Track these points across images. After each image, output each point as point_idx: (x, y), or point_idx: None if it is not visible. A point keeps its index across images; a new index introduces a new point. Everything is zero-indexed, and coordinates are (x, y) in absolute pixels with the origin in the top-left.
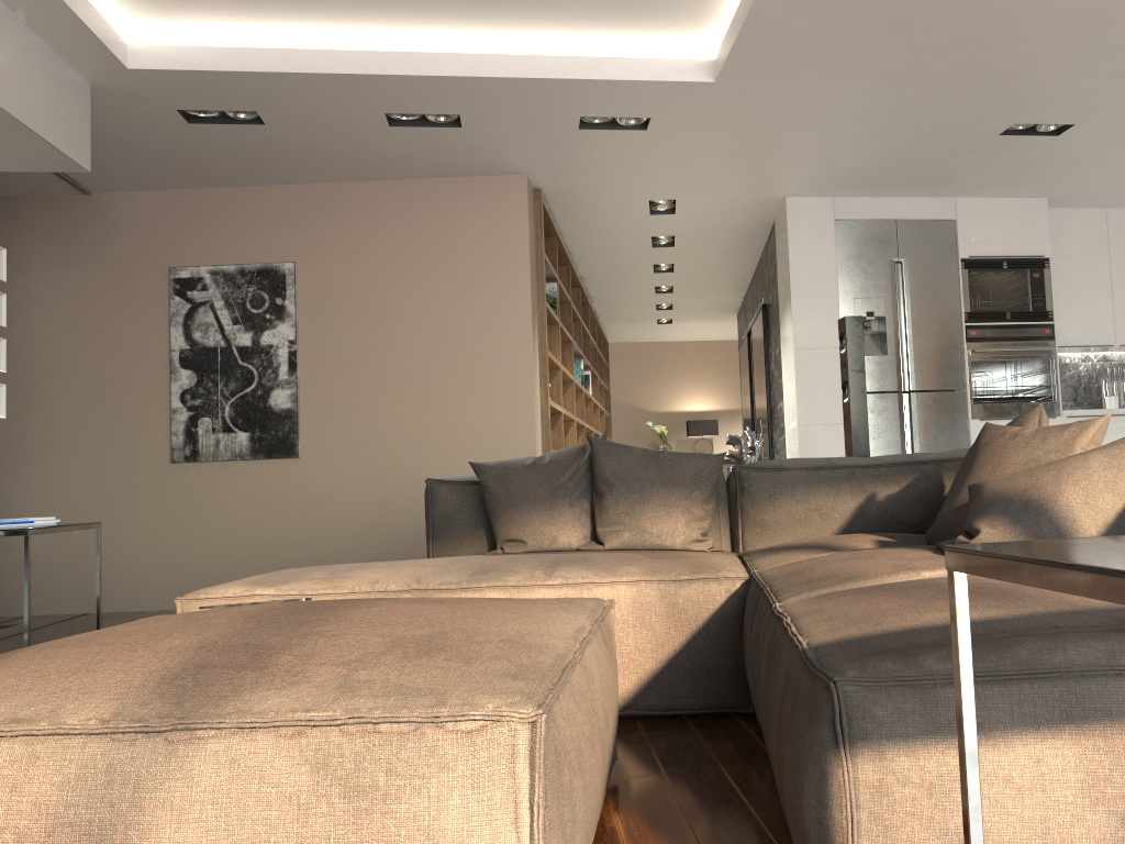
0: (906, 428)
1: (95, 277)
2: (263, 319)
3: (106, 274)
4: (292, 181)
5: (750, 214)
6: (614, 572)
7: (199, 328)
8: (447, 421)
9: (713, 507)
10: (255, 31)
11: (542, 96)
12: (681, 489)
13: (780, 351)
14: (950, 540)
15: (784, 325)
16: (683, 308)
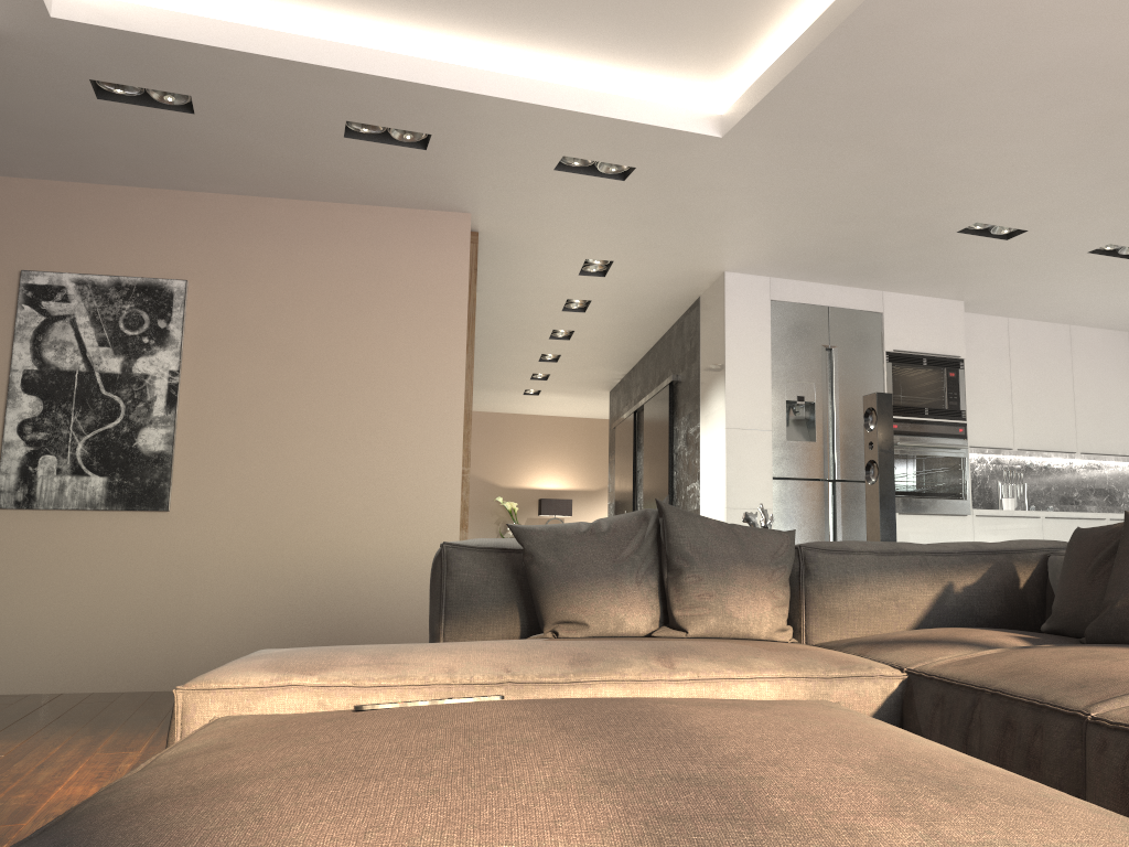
0: (830, 517)
1: None
2: (139, 343)
3: None
4: (193, 188)
5: (680, 286)
6: (749, 665)
7: (53, 346)
8: (358, 479)
9: (789, 591)
10: (218, 0)
11: (534, 126)
12: (764, 569)
13: (699, 429)
14: None
15: (710, 403)
16: (559, 379)
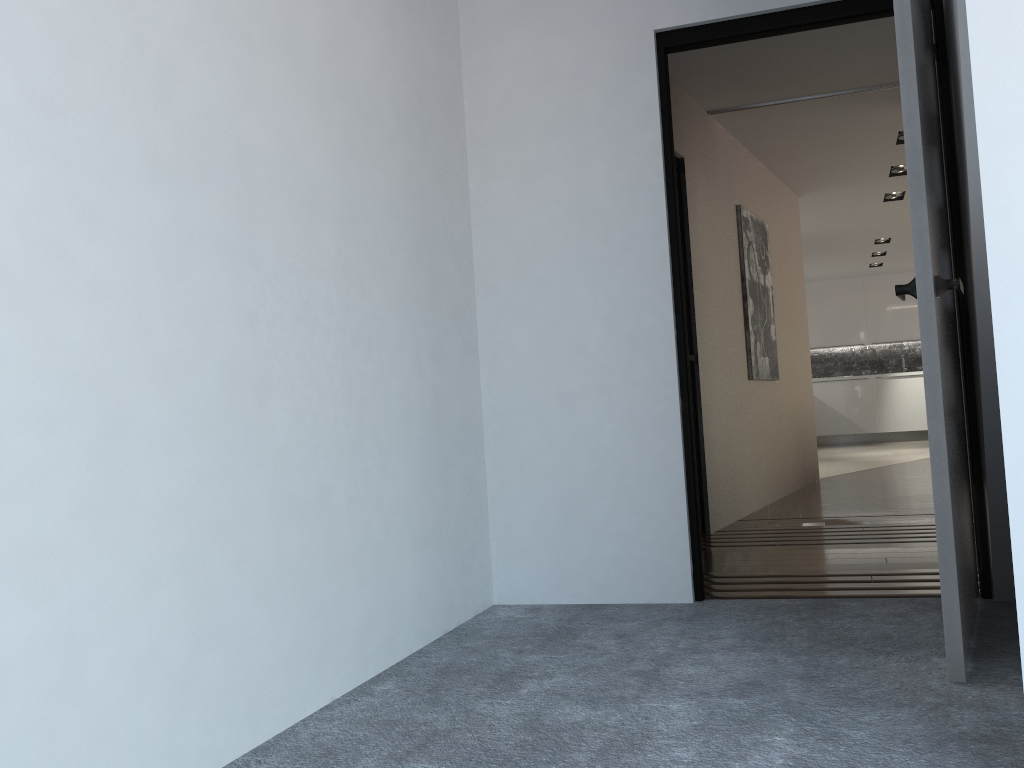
0: None
1: (716, 196)
2: (764, 265)
3: (718, 196)
4: (765, 159)
5: None
6: None
7: (751, 263)
8: (798, 359)
9: None
10: None
11: None
12: None
13: None
14: None
15: None
16: None
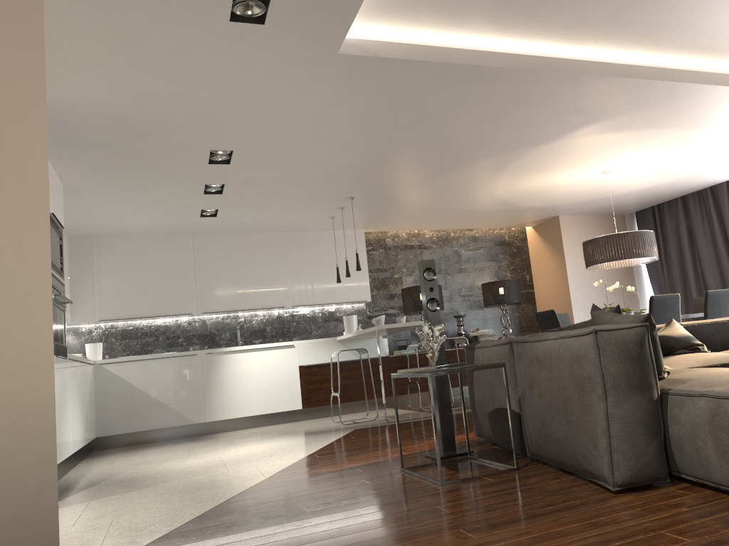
0: None
1: None
2: None
3: None
4: None
5: None
6: None
7: None
8: None
9: None
10: None
11: None
12: None
13: None
14: (681, 350)
15: None
16: None
